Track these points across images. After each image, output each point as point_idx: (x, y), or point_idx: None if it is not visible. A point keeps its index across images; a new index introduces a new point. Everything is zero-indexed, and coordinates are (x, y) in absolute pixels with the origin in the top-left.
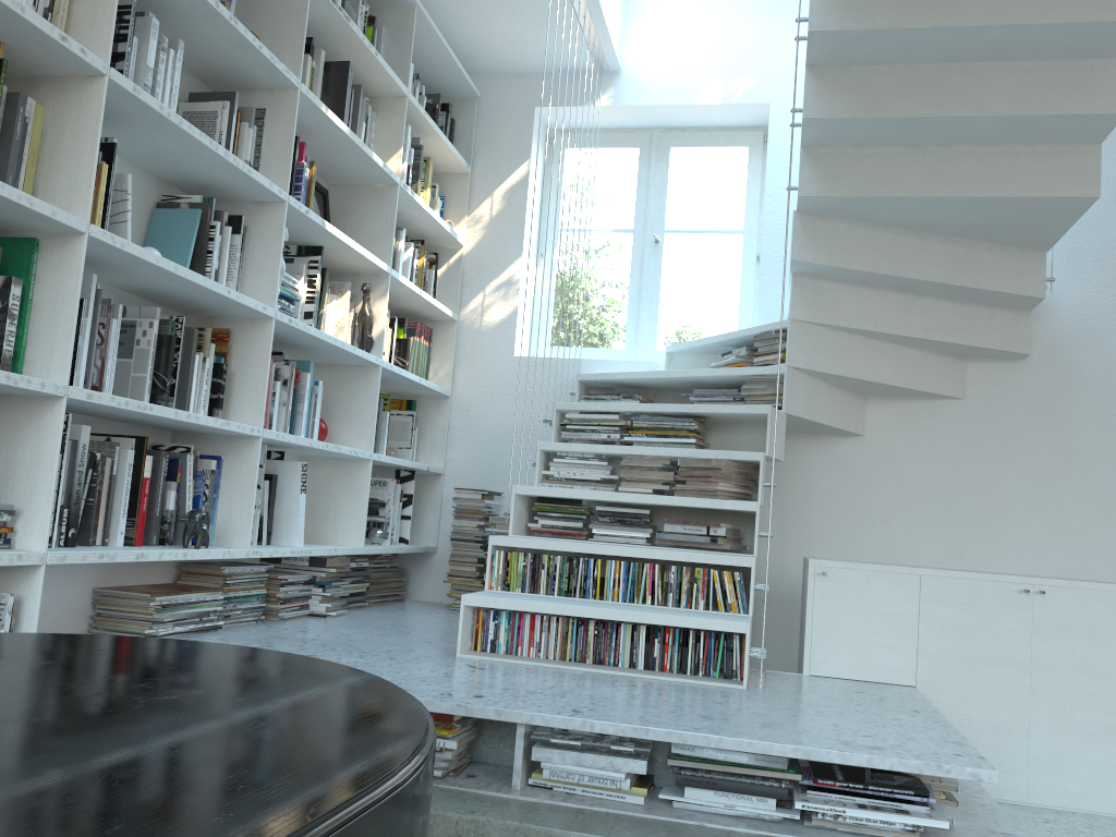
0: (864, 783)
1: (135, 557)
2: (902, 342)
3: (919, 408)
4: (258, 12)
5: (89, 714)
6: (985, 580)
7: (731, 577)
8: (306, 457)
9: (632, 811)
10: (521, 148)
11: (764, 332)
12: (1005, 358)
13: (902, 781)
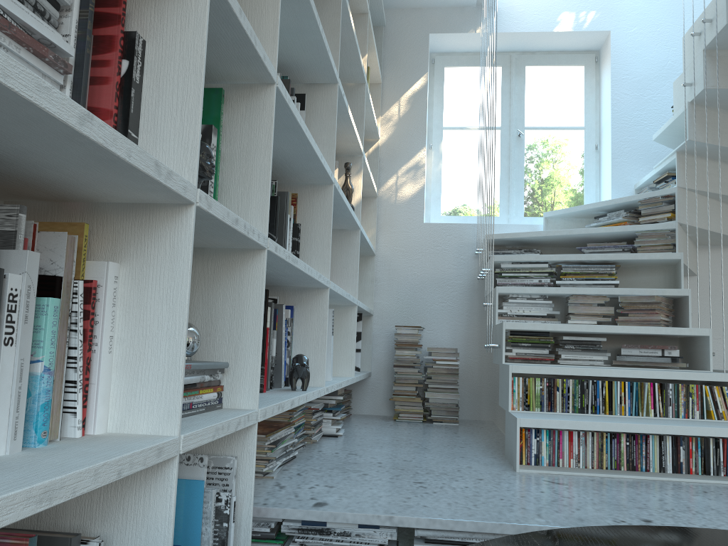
0: None
1: (290, 405)
2: None
3: None
4: None
5: None
6: None
7: (720, 390)
8: None
9: None
10: (420, 65)
11: (650, 198)
12: None
13: None
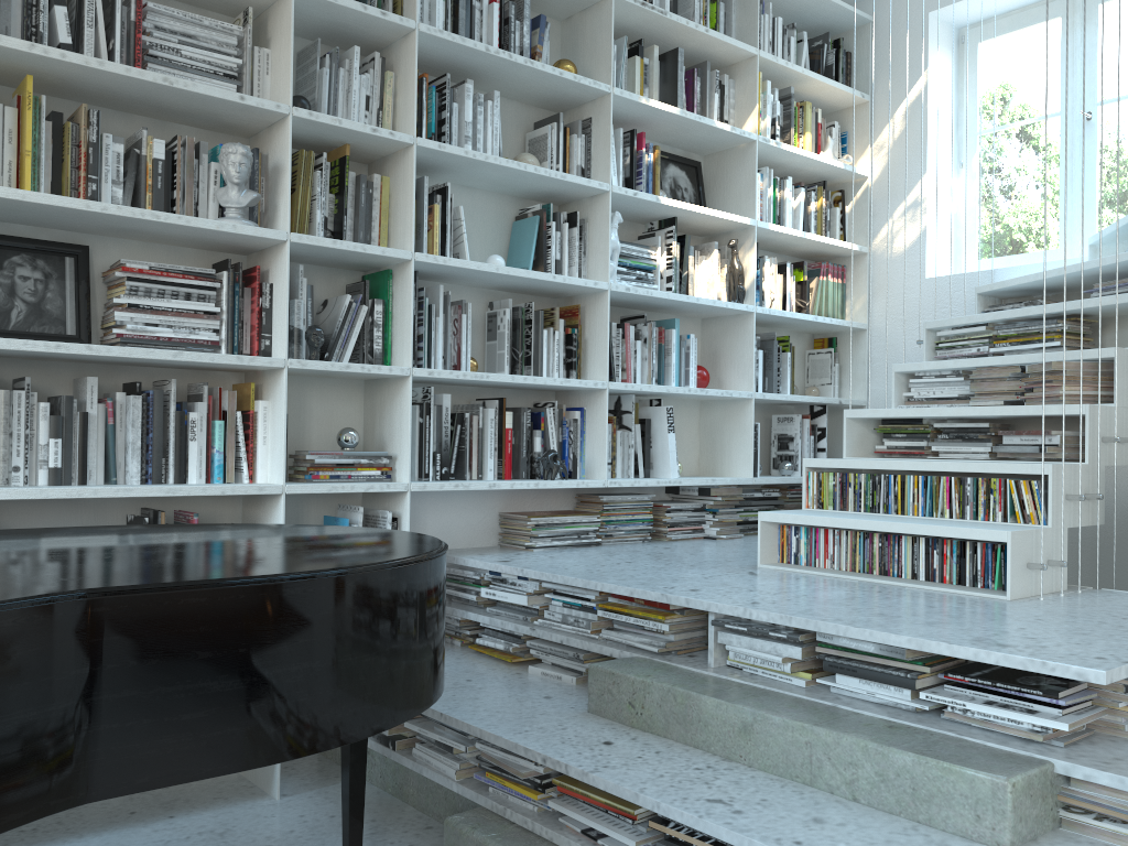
0: (993, 680)
1: (488, 486)
2: None
3: None
4: (582, 38)
5: (211, 551)
6: None
7: (1029, 486)
8: (704, 401)
9: (785, 690)
10: (917, 61)
11: None
12: None
13: (1047, 684)
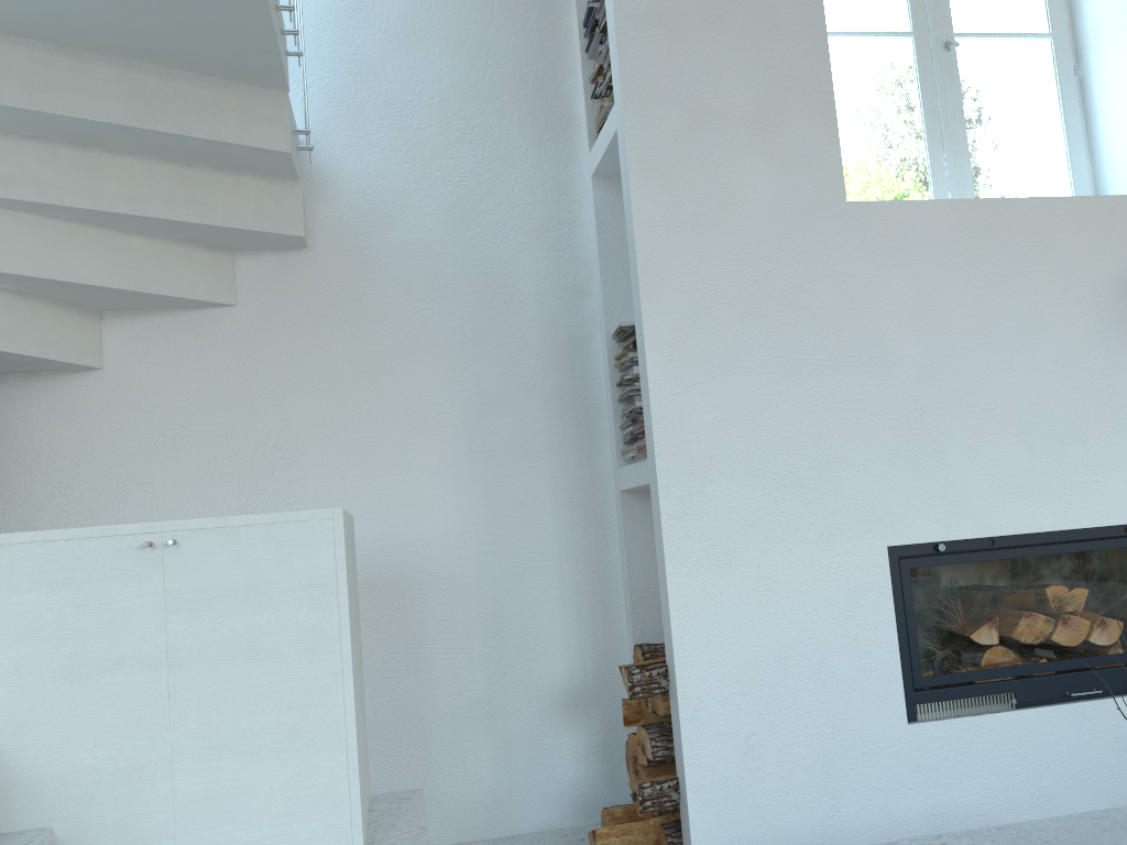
0: None
1: None
2: (113, 225)
3: (177, 323)
4: None
5: None
6: (87, 538)
7: None
8: None
9: None
10: None
11: None
12: (282, 246)
13: None
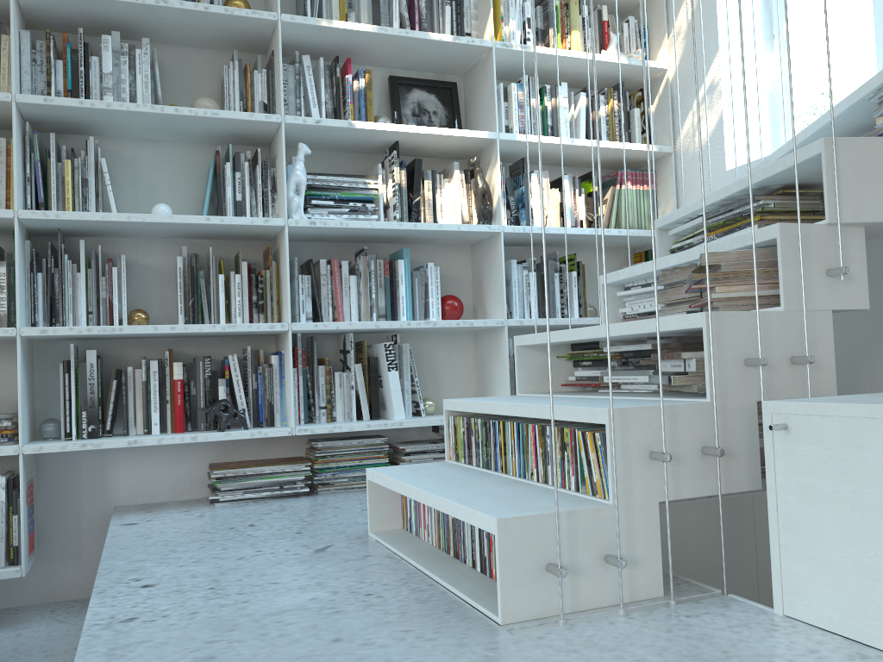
0: None
1: (127, 443)
2: None
3: None
4: None
5: None
6: None
7: (594, 440)
8: (476, 332)
9: None
10: None
11: None
12: None
13: None
